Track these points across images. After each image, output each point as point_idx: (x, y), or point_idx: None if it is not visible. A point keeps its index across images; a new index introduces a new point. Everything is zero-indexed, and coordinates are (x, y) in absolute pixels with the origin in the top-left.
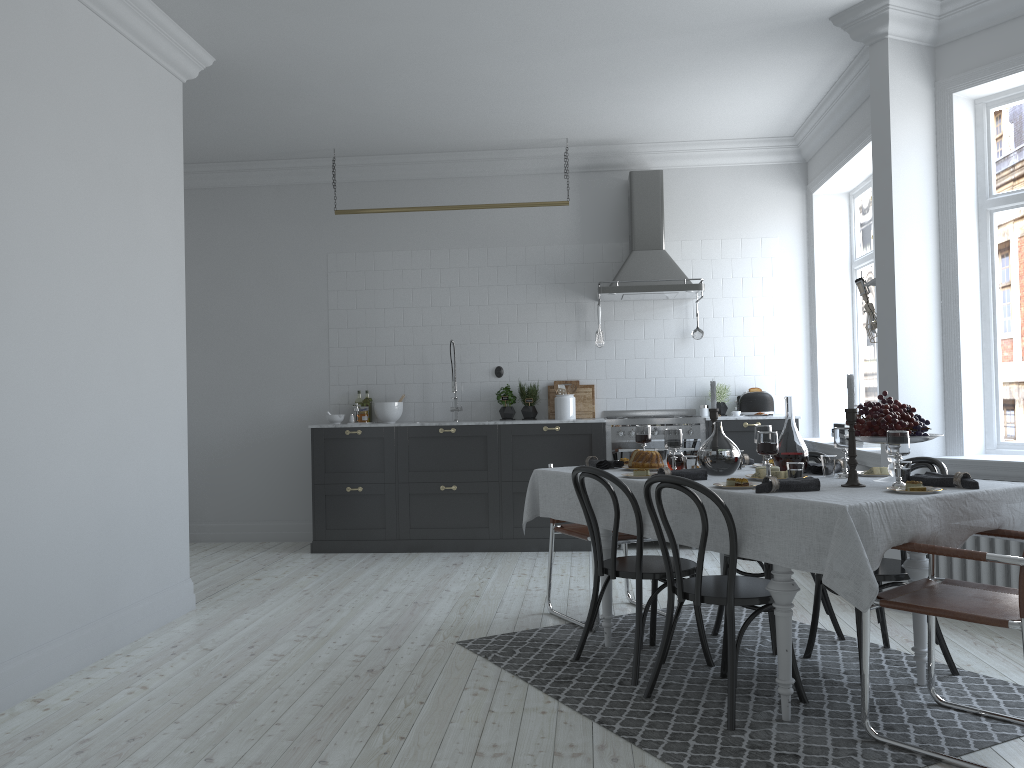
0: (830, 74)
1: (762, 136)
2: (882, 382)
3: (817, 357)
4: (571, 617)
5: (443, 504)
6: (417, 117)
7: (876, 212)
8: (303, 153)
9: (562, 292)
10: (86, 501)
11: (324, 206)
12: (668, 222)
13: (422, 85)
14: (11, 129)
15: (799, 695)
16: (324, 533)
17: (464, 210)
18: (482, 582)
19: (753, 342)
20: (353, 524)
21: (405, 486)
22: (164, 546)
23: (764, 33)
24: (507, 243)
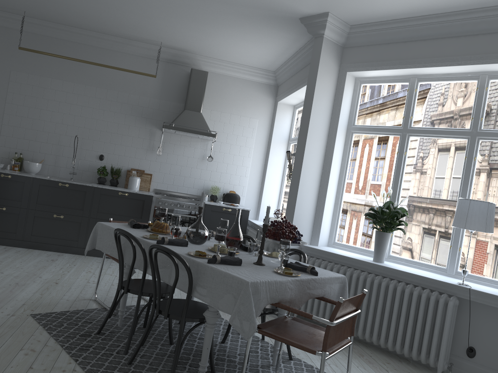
0: (295, 46)
1: (260, 67)
2: (288, 204)
3: (265, 181)
4: (106, 303)
5: (54, 225)
6: (76, 7)
7: (302, 121)
8: (5, 8)
9: (144, 122)
10: None
11: (14, 42)
12: (206, 99)
13: None
14: None
15: (211, 369)
16: None
17: (98, 66)
18: (63, 274)
19: (236, 168)
20: None
21: (32, 211)
22: None
23: (267, 16)
24: (119, 89)
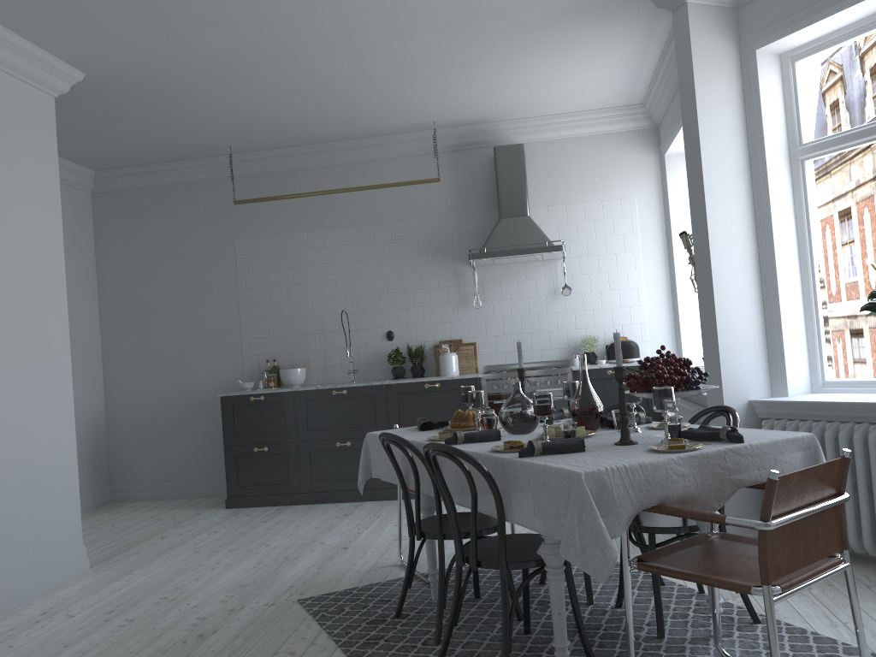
0: (655, 43)
1: (614, 106)
2: (704, 330)
3: (678, 305)
4: (418, 568)
5: (340, 459)
6: (290, 112)
7: (688, 168)
8: (205, 152)
9: (442, 260)
10: None
11: (229, 198)
12: (534, 190)
13: (281, 83)
14: None
15: (586, 654)
16: (236, 490)
17: (351, 192)
18: (358, 533)
19: (619, 295)
20: (261, 481)
21: (305, 444)
22: (49, 517)
23: (577, 9)
24: (391, 219)
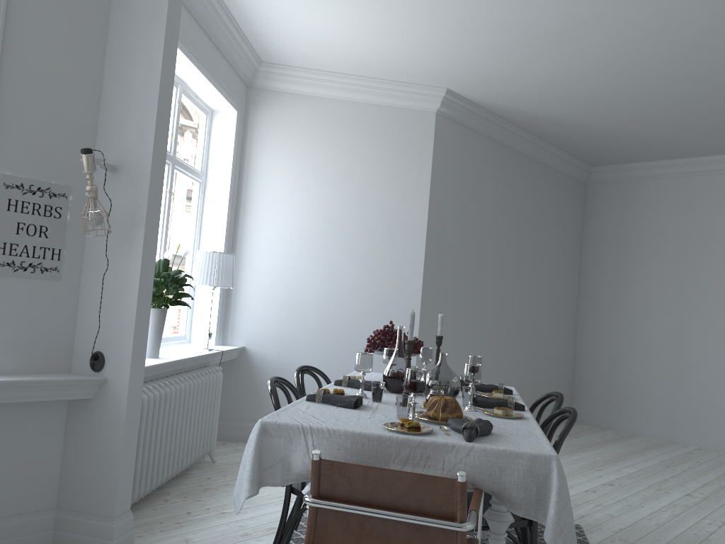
0: None
1: None
2: (141, 292)
3: None
4: None
5: None
6: None
7: (160, 99)
8: None
9: None
10: None
11: None
12: None
13: None
14: None
15: None
16: None
17: None
18: None
19: None
20: None
21: None
22: None
23: None
24: None
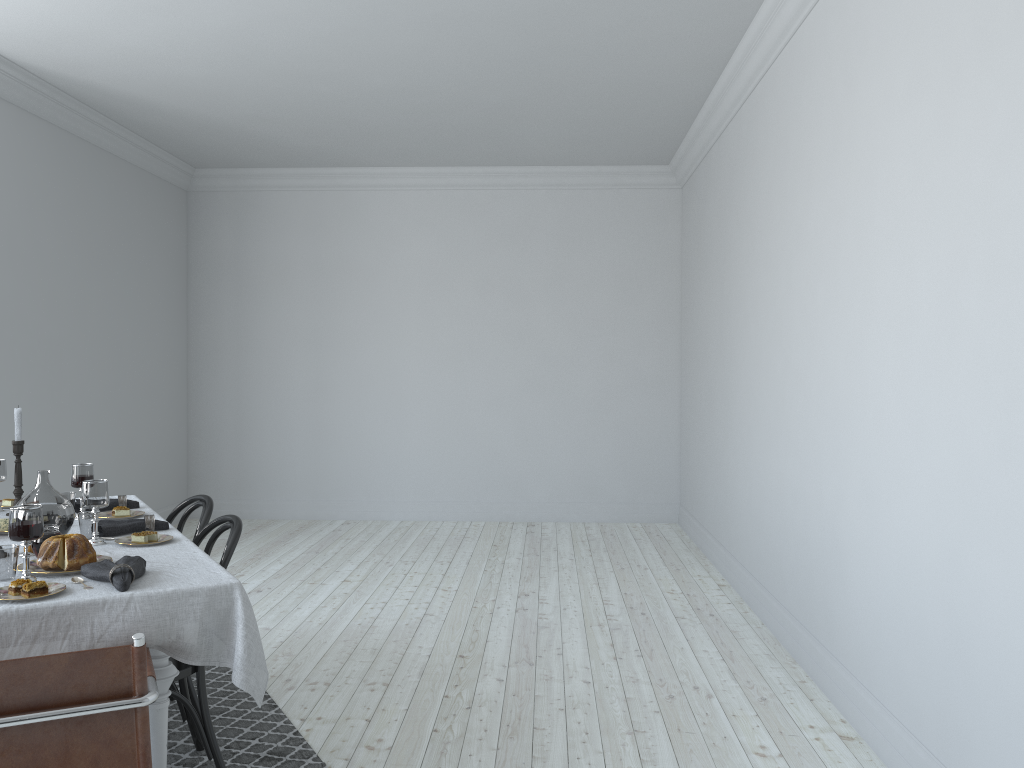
0: None
1: None
2: None
3: None
4: None
5: None
6: None
7: None
8: None
9: None
10: (930, 573)
11: None
12: None
13: None
14: (875, 123)
15: None
16: None
17: None
18: None
19: None
20: None
21: None
22: None
23: None
24: None
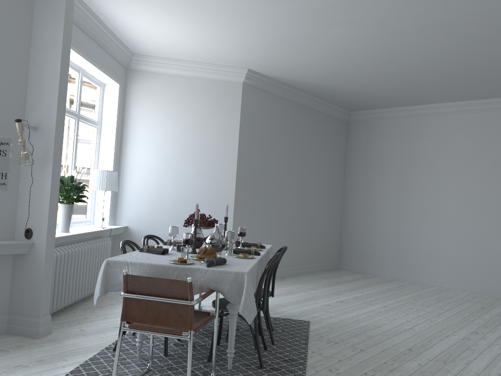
0: None
1: None
2: (51, 195)
3: None
4: None
5: None
6: None
7: (60, 89)
8: None
9: None
10: None
11: None
12: None
13: None
14: None
15: None
16: None
17: None
18: None
19: None
20: None
21: None
22: None
23: None
24: None
